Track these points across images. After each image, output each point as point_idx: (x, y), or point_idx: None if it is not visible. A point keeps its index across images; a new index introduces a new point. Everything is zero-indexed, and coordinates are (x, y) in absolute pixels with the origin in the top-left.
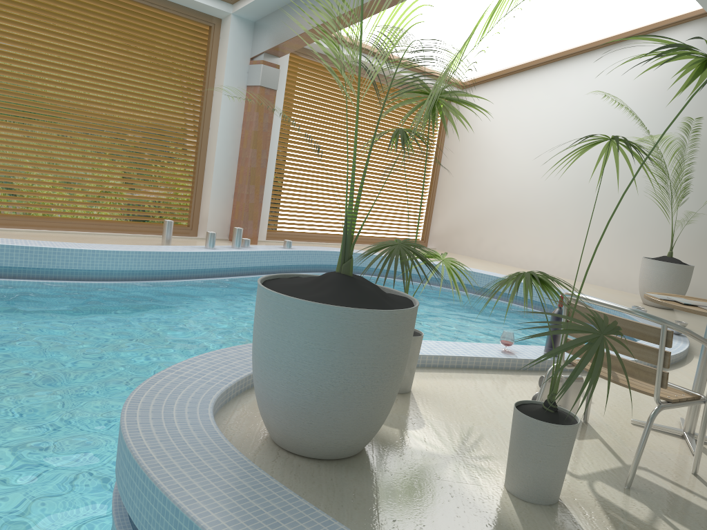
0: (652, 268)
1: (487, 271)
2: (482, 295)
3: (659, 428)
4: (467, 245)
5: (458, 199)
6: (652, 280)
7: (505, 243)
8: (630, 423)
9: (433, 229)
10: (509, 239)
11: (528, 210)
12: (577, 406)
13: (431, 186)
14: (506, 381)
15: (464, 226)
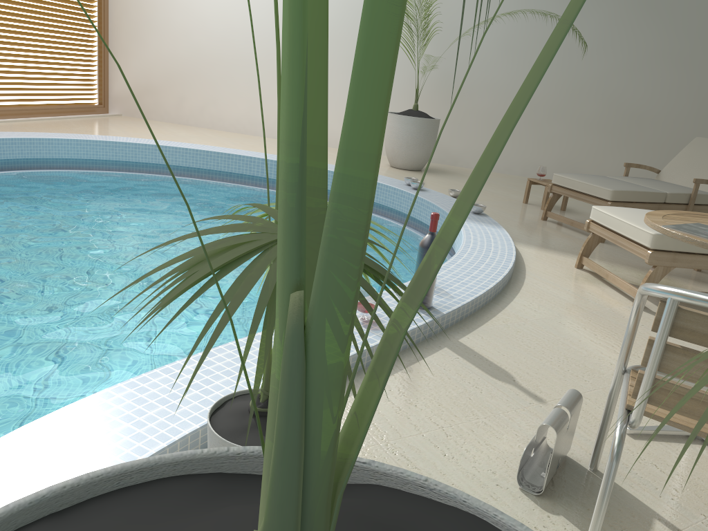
0: (402, 125)
1: (211, 146)
2: (211, 179)
3: (667, 433)
4: (164, 108)
5: (143, 46)
6: (402, 139)
7: (214, 102)
8: (627, 435)
9: (114, 88)
10: (219, 97)
11: (239, 59)
12: (572, 441)
13: (100, 28)
14: (409, 396)
15: (156, 82)
